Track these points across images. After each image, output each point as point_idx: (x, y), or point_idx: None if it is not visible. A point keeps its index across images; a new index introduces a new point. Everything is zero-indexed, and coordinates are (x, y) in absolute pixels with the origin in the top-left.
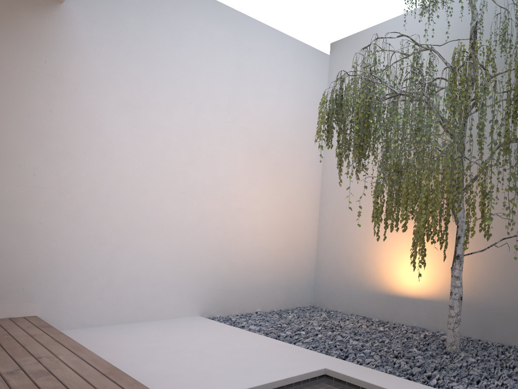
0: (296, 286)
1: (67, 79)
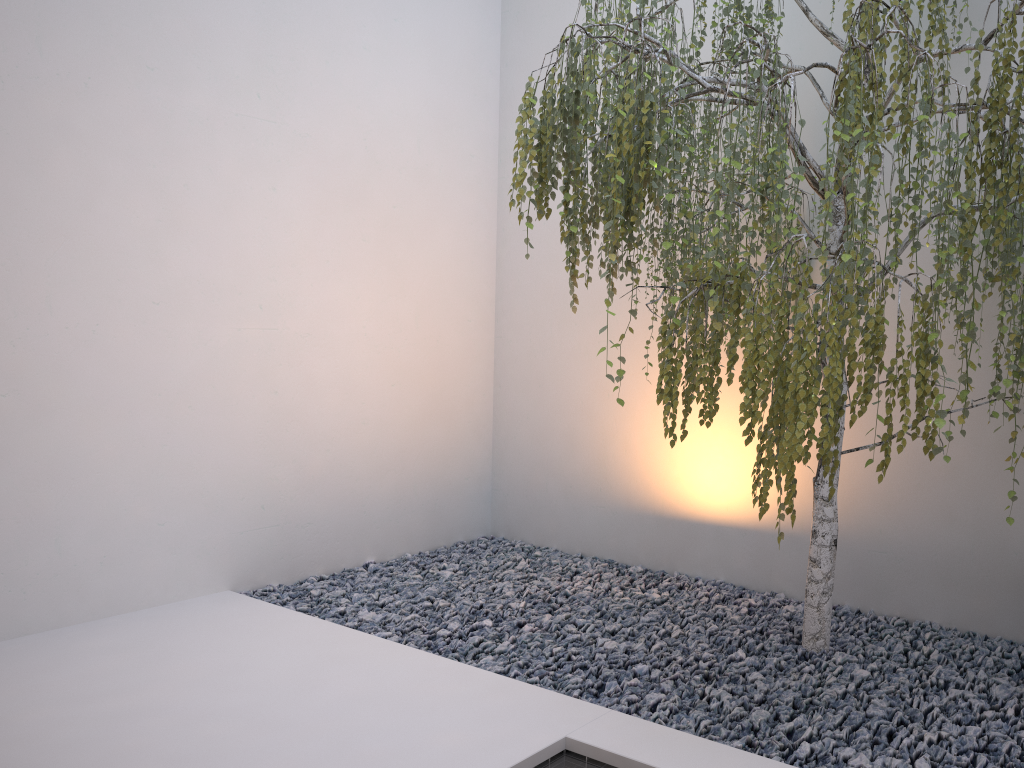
0: (453, 498)
1: None
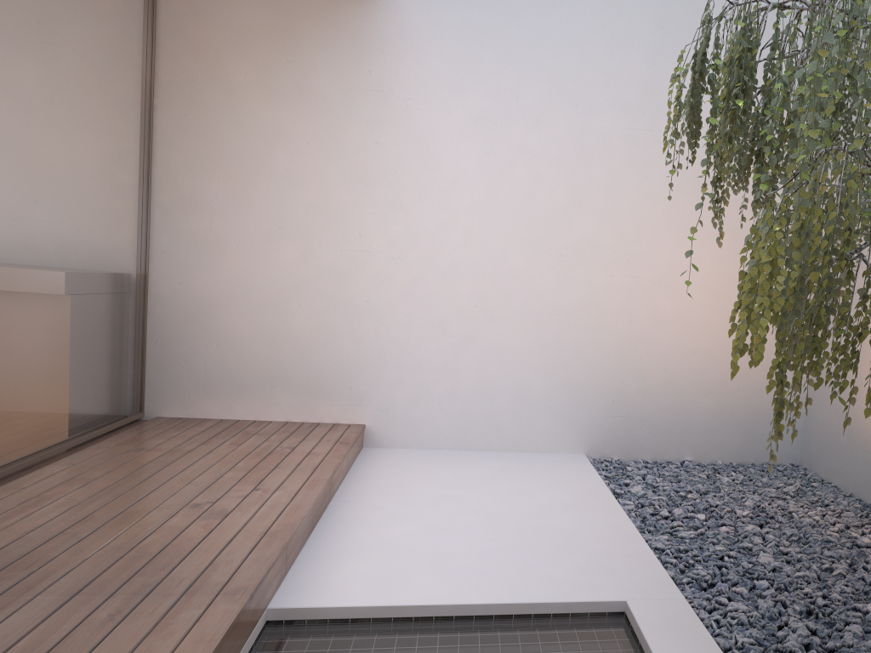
0: (765, 425)
1: (396, 93)
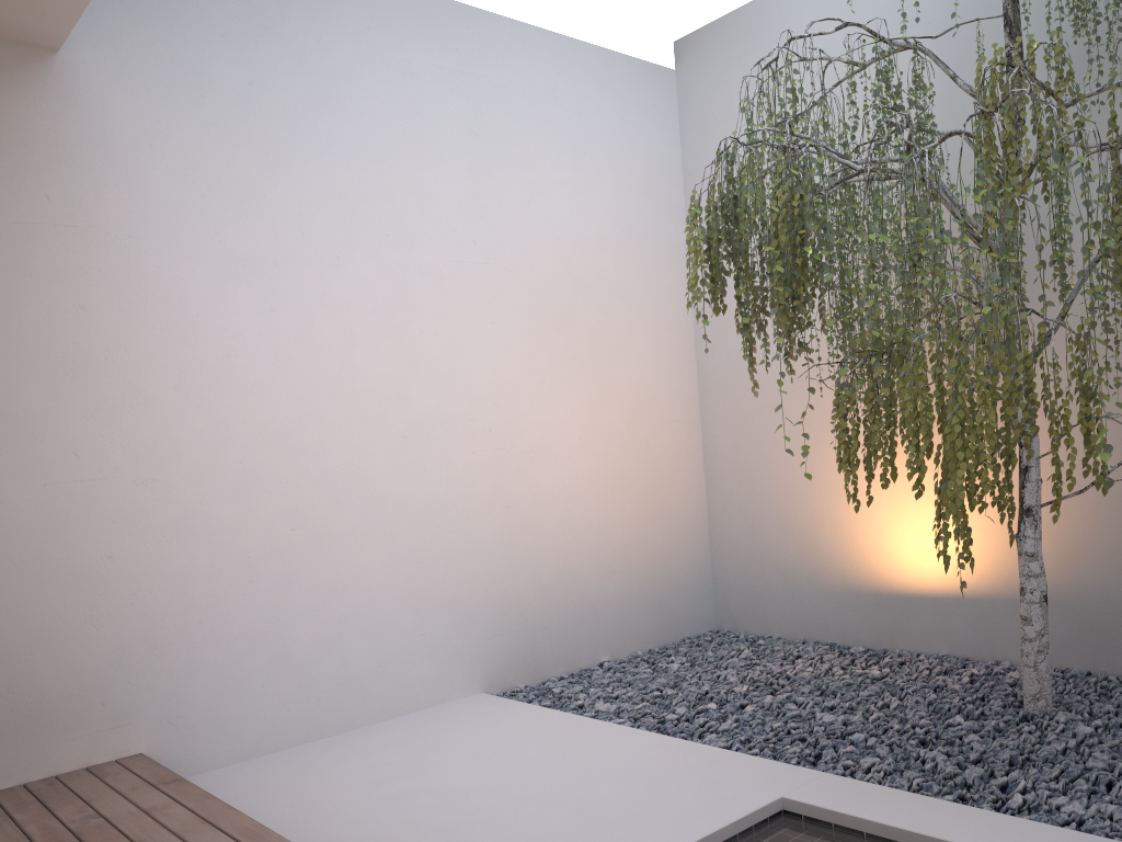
0: (676, 594)
1: (103, 229)
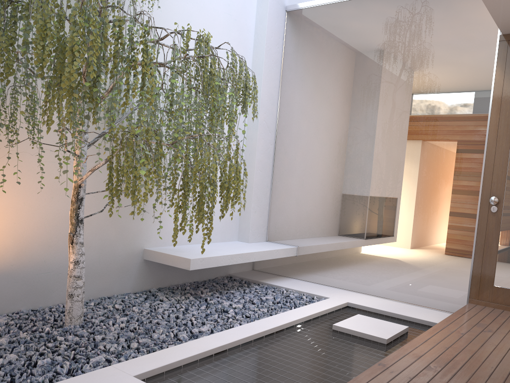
0: None
1: None
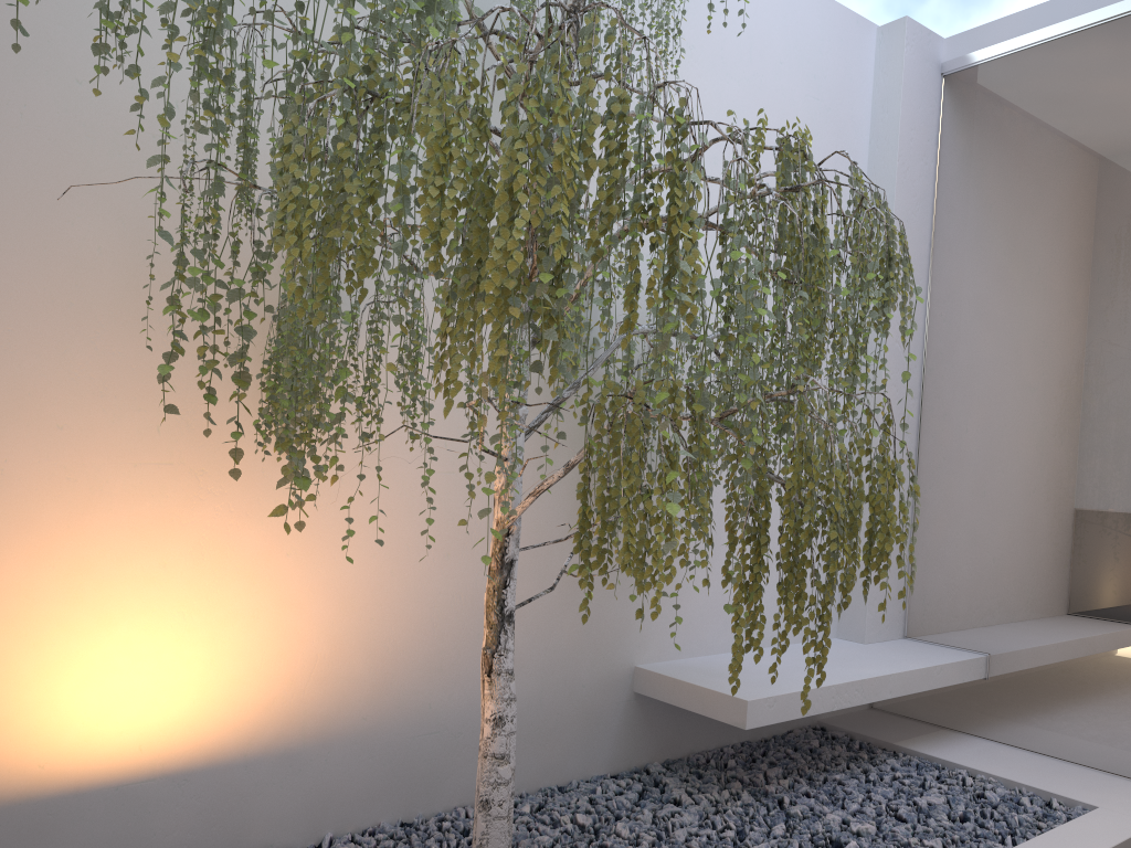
0: None
1: None
